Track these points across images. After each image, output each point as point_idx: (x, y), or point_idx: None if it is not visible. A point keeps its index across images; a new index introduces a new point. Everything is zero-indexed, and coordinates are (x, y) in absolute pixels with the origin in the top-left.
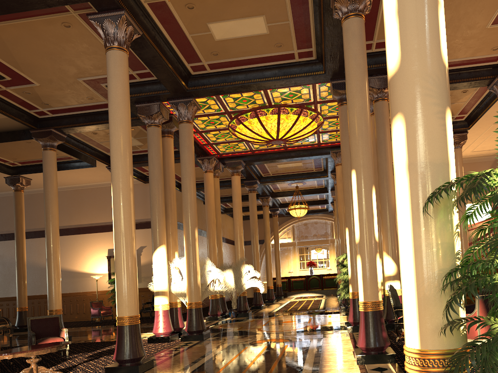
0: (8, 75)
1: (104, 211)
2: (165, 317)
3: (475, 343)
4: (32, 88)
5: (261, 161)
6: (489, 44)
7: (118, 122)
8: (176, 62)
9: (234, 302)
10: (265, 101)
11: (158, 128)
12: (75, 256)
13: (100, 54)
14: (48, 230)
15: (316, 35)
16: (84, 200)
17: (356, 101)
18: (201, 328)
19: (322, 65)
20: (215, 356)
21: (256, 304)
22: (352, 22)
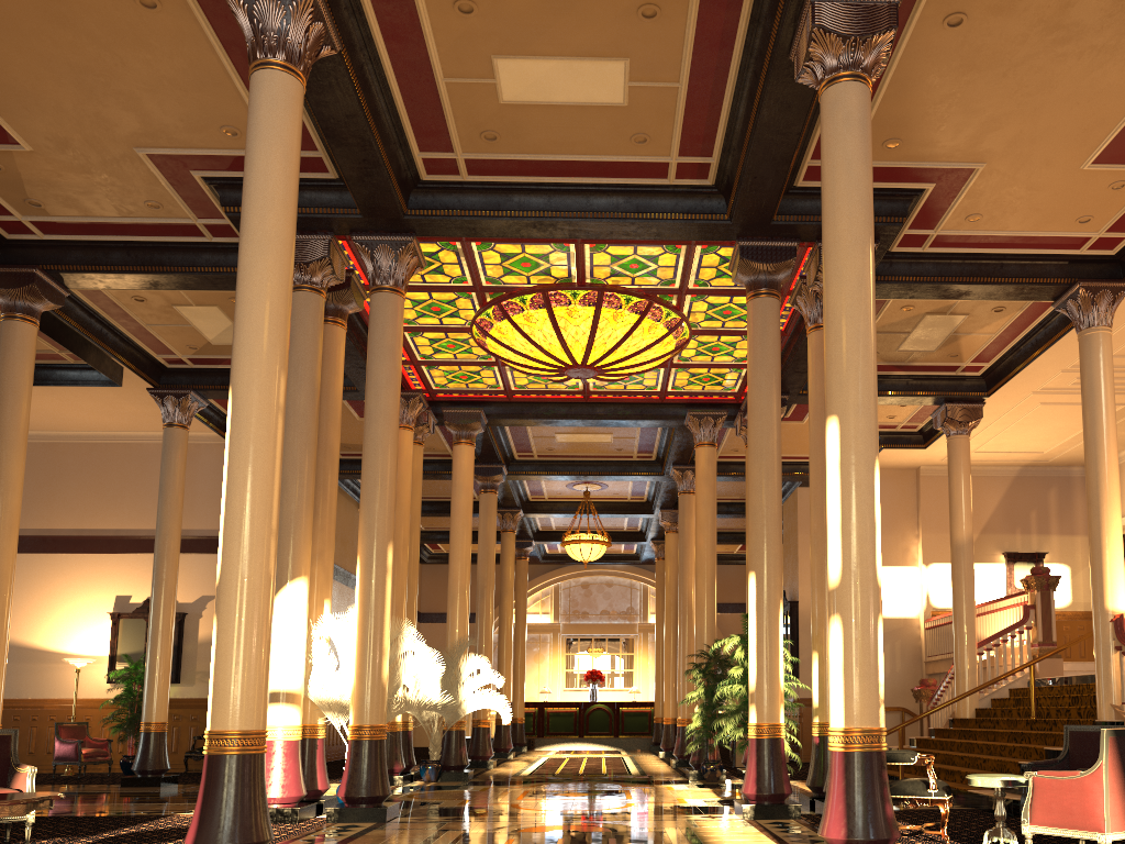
0: None
1: (117, 501)
2: (289, 760)
3: (1098, 840)
4: (9, 155)
5: (525, 420)
6: (1075, 209)
7: (267, 241)
8: (395, 142)
9: (436, 743)
10: (572, 273)
11: (319, 297)
12: (25, 606)
13: (212, 93)
14: None
15: (731, 126)
16: (69, 470)
17: (849, 264)
18: (380, 790)
19: (725, 202)
20: None
21: (477, 756)
22: (847, 91)
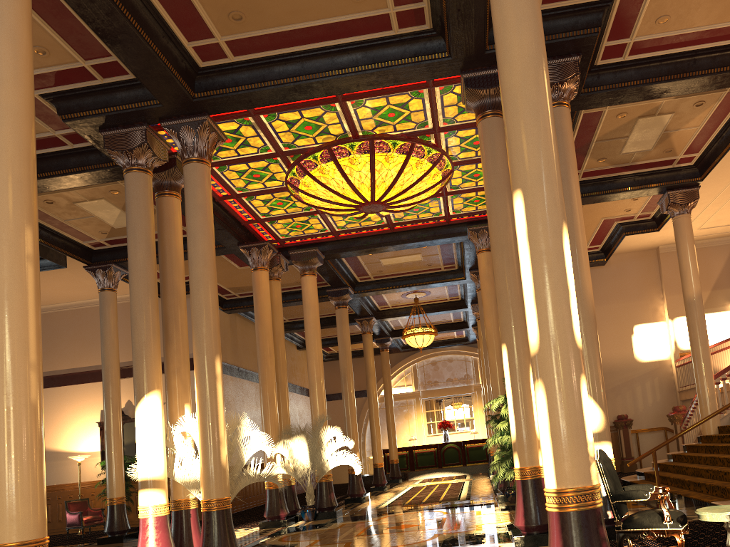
0: None
1: (94, 346)
2: (158, 531)
3: None
4: None
5: (351, 252)
6: None
7: (0, 114)
8: (163, 36)
9: (310, 493)
10: (346, 129)
11: (146, 175)
12: (45, 424)
13: None
14: None
15: None
16: (62, 330)
17: (517, 41)
18: None
19: (444, 42)
20: None
21: (353, 494)
22: None
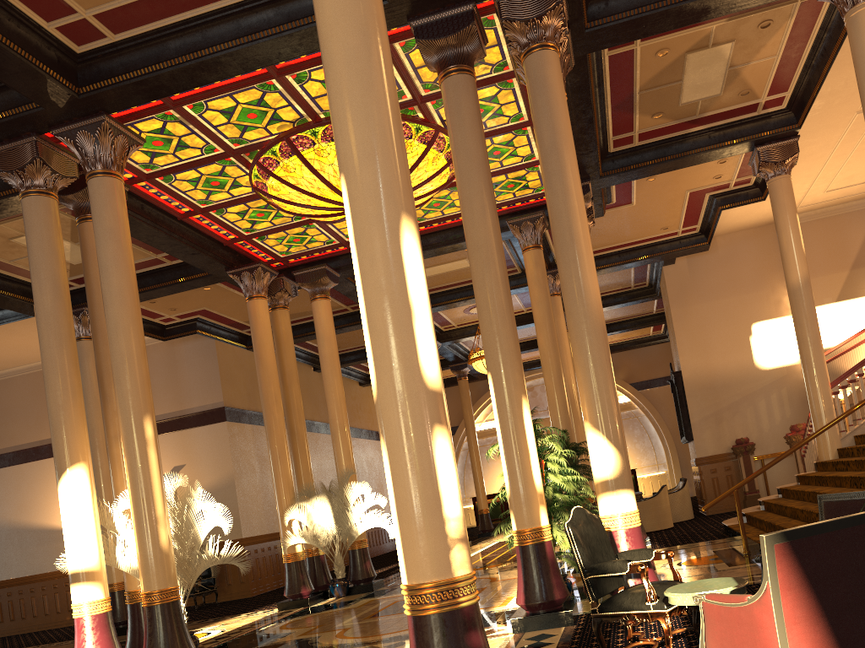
0: None
1: None
2: (95, 633)
3: None
4: None
5: None
6: None
7: None
8: (10, 18)
9: (339, 564)
10: (301, 112)
11: (46, 198)
12: (55, 499)
13: None
14: None
15: None
16: None
17: None
18: None
19: None
20: None
21: None
22: None
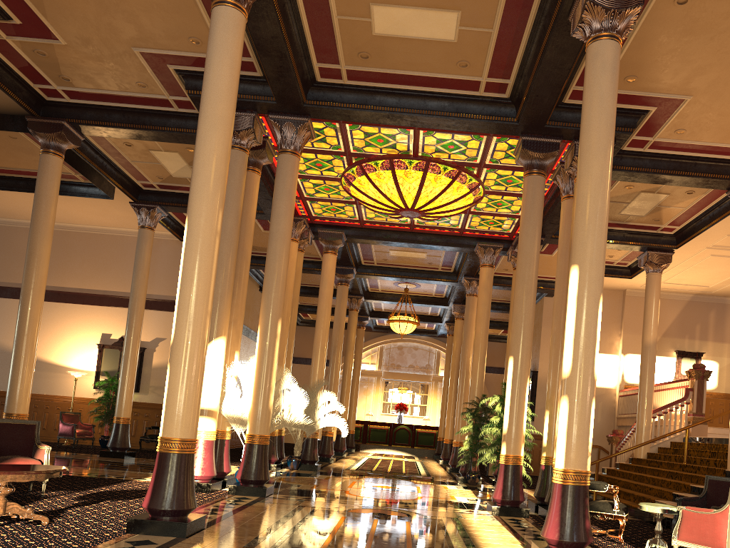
0: (17, 15)
1: (106, 272)
2: (207, 452)
3: None
4: (51, 46)
5: (371, 240)
6: None
7: (216, 122)
8: (301, 55)
9: (299, 445)
10: (410, 148)
11: (245, 154)
12: (44, 335)
13: (185, 15)
14: (29, 283)
15: (524, 60)
16: (76, 250)
17: (595, 164)
18: (263, 477)
19: (515, 110)
20: (301, 525)
21: (323, 454)
22: (605, 46)
